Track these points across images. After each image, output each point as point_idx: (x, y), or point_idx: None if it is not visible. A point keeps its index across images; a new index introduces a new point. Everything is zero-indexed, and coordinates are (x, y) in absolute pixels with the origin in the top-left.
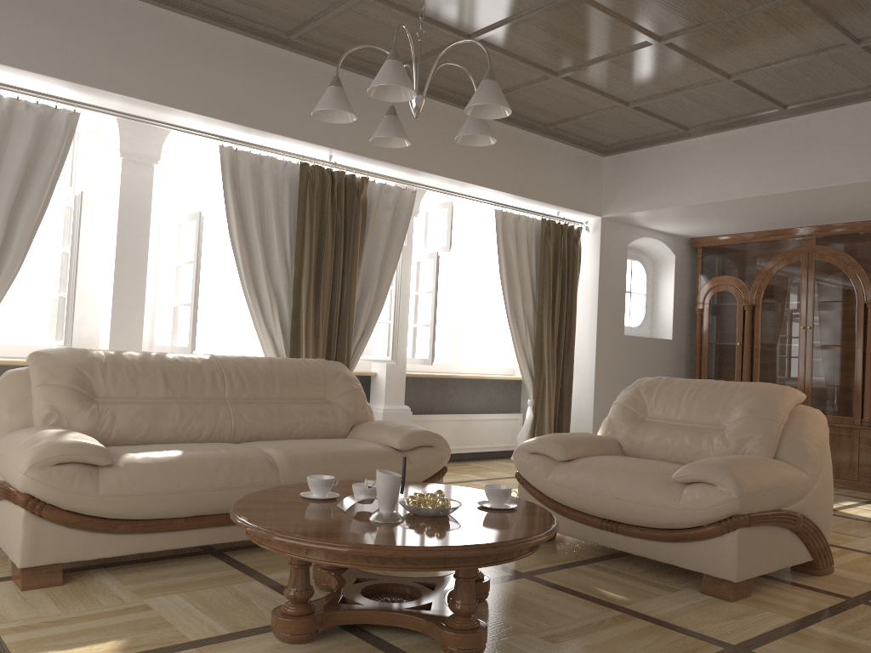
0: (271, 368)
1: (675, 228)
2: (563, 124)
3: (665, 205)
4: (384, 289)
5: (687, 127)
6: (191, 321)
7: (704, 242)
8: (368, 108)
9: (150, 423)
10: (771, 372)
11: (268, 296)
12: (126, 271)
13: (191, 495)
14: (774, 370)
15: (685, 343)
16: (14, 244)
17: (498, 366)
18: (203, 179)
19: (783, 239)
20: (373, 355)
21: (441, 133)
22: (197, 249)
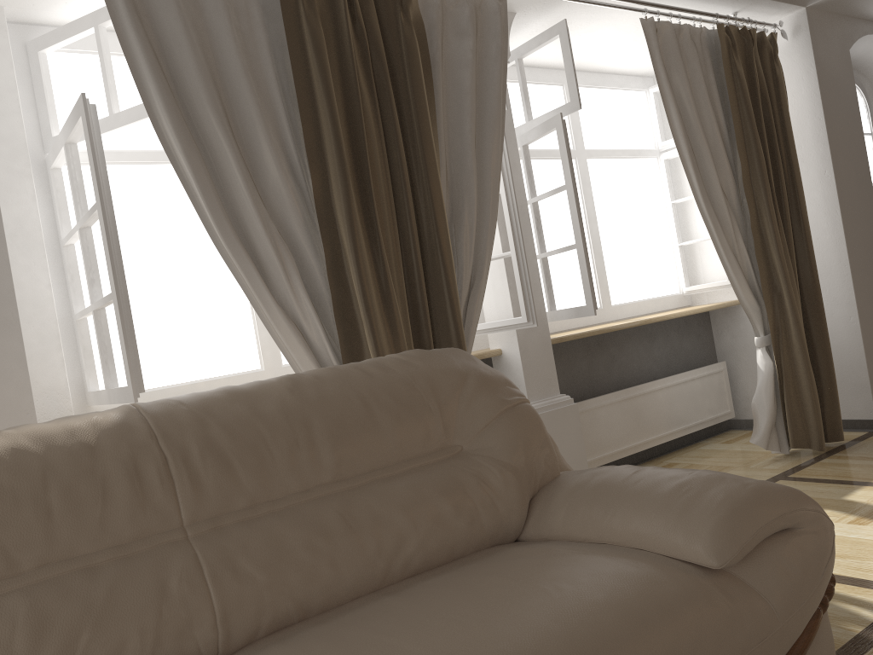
0: (299, 404)
1: None
2: None
3: None
4: (490, 191)
5: None
6: (121, 332)
7: None
8: None
9: None
10: None
11: (269, 243)
12: None
13: None
14: None
15: None
16: None
17: (668, 296)
18: (98, 51)
19: None
20: (488, 321)
21: None
22: (96, 175)
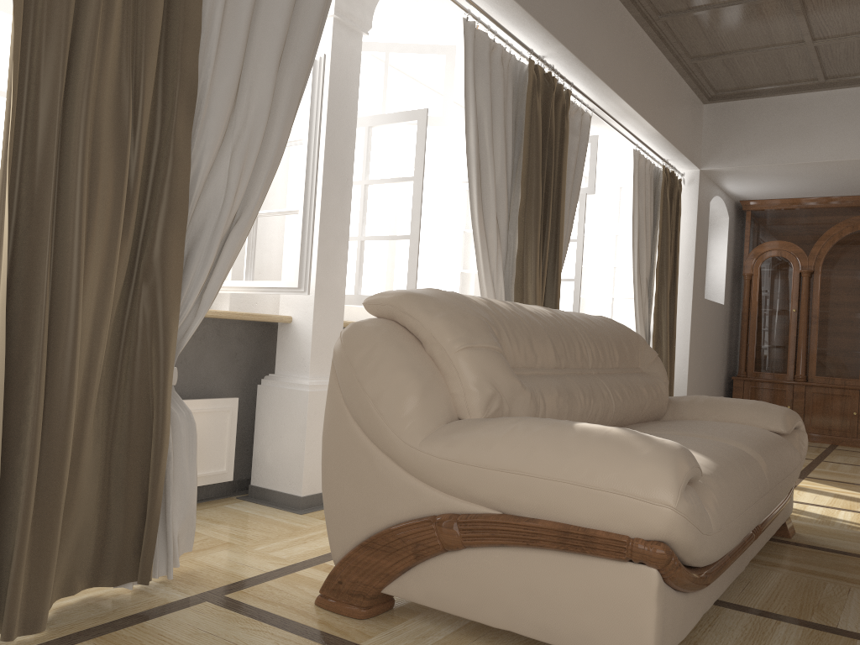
0: (599, 327)
1: (748, 188)
2: (715, 59)
3: (787, 160)
4: (568, 233)
5: (829, 77)
6: (414, 261)
7: (756, 206)
8: (587, 2)
9: (568, 407)
10: (831, 340)
11: (496, 232)
12: (333, 184)
13: (744, 518)
14: (834, 337)
15: (729, 309)
16: (277, 121)
17: None
18: (385, 69)
19: (849, 206)
20: None
21: (626, 49)
22: (423, 161)
